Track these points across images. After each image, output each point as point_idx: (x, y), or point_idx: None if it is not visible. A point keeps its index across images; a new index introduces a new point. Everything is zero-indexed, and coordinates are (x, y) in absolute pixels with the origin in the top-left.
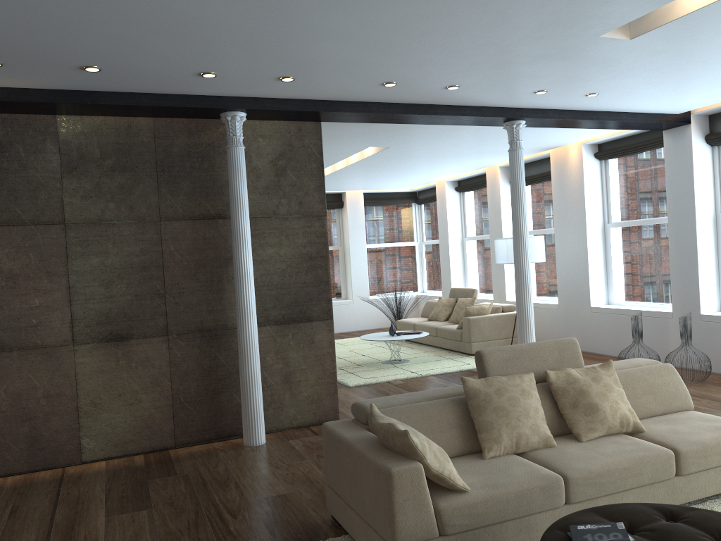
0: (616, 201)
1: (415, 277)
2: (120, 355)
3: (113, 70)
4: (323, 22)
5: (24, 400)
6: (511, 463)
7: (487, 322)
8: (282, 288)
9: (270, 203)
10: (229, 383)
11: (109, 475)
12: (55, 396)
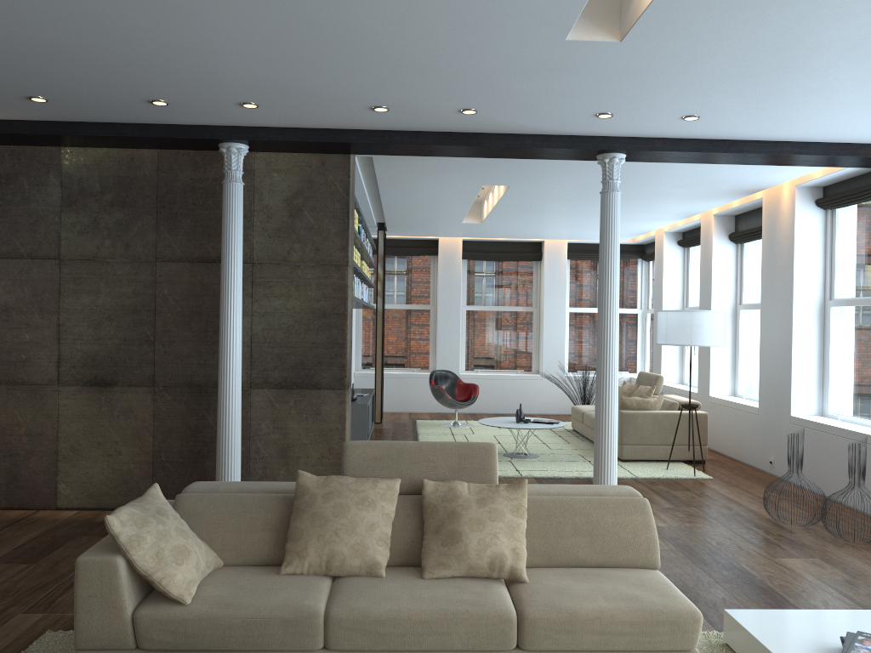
0: (841, 269)
1: (633, 354)
2: (103, 401)
3: (61, 100)
4: (185, 40)
5: (7, 435)
6: (296, 584)
7: (649, 420)
8: (287, 347)
9: (281, 247)
10: (216, 448)
11: (59, 524)
12: (36, 436)
